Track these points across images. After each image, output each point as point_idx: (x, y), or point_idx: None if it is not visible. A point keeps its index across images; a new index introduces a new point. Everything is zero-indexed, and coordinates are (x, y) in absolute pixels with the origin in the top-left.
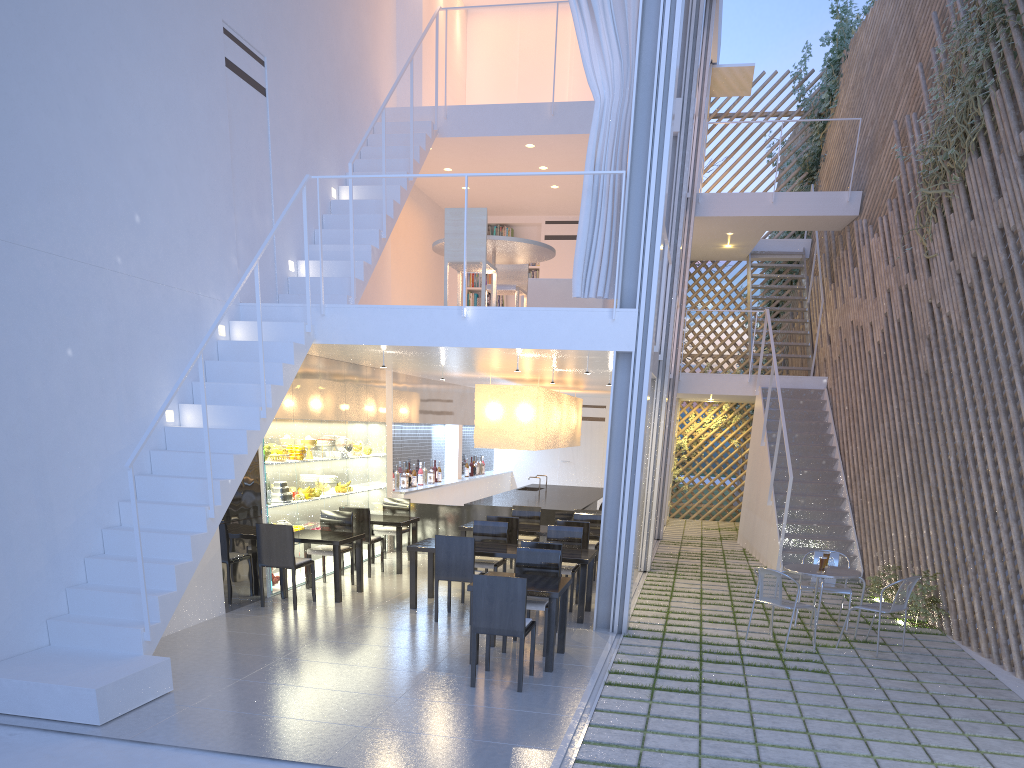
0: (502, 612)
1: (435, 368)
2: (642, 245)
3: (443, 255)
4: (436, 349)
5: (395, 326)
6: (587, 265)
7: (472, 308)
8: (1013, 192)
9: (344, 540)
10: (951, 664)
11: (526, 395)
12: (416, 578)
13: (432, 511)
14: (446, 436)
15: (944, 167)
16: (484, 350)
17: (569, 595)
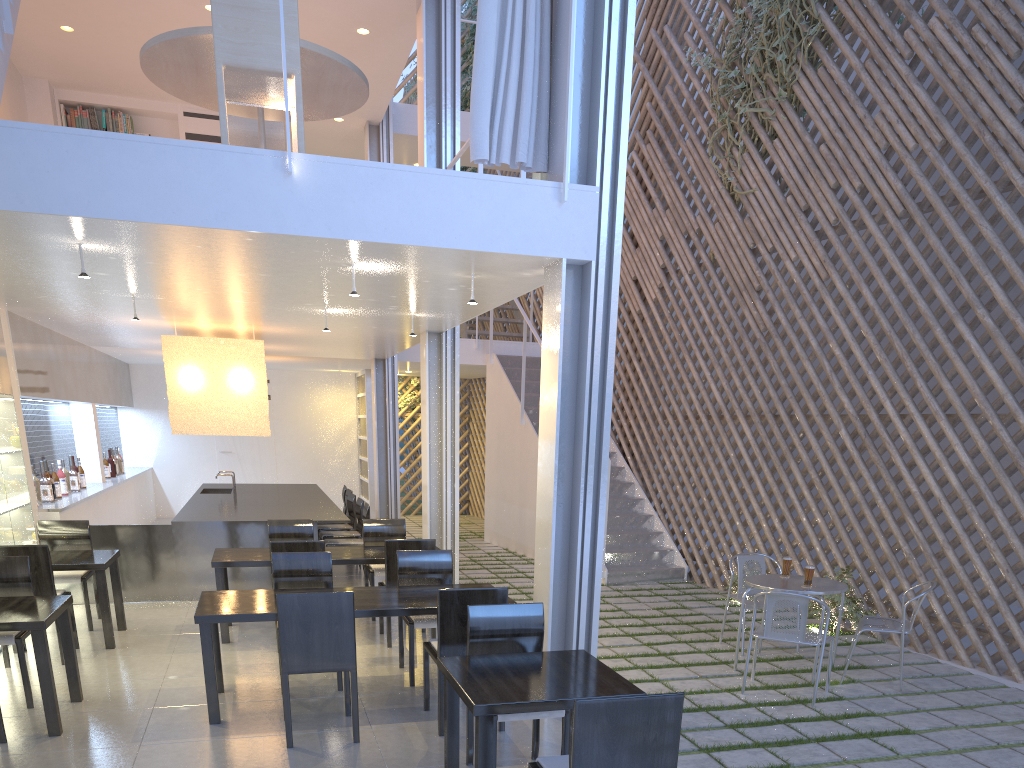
0: (633, 767)
1: (109, 302)
2: (604, 73)
3: (153, 78)
4: (215, 241)
5: (138, 180)
6: (491, 105)
7: (303, 157)
8: (903, 104)
9: (51, 617)
10: (974, 686)
11: (248, 354)
12: (215, 670)
13: (118, 536)
14: (74, 420)
15: (759, 81)
16: (313, 248)
17: (418, 650)
